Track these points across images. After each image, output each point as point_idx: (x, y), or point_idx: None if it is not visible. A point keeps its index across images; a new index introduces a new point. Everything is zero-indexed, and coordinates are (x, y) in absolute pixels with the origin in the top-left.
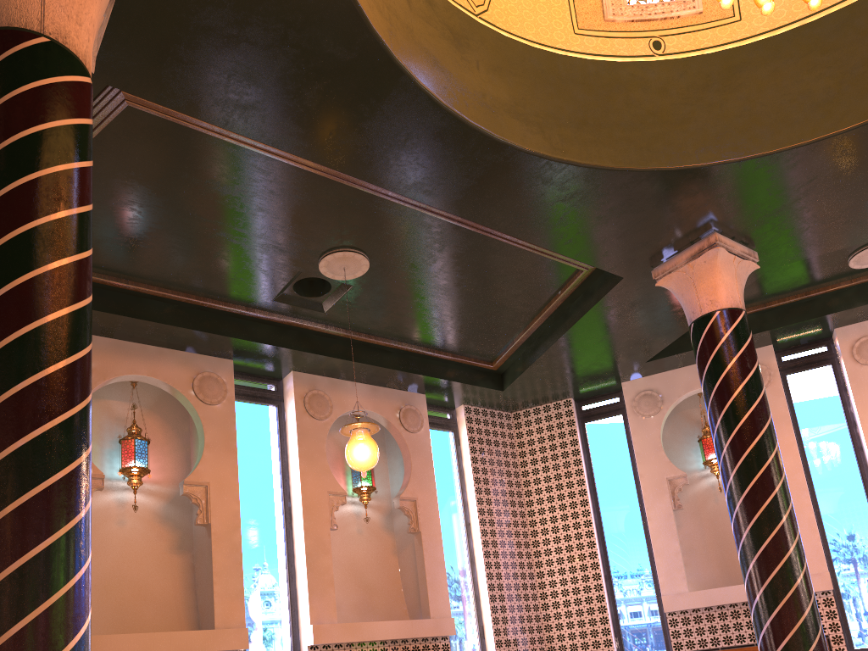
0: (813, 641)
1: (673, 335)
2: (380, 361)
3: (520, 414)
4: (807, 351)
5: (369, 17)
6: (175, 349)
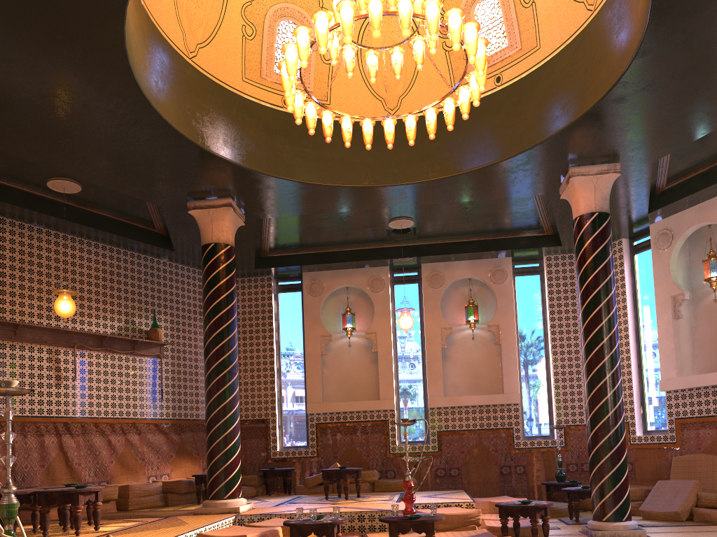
0: (602, 419)
1: (641, 200)
2: (464, 250)
3: None
4: None
5: (308, 180)
6: (359, 268)
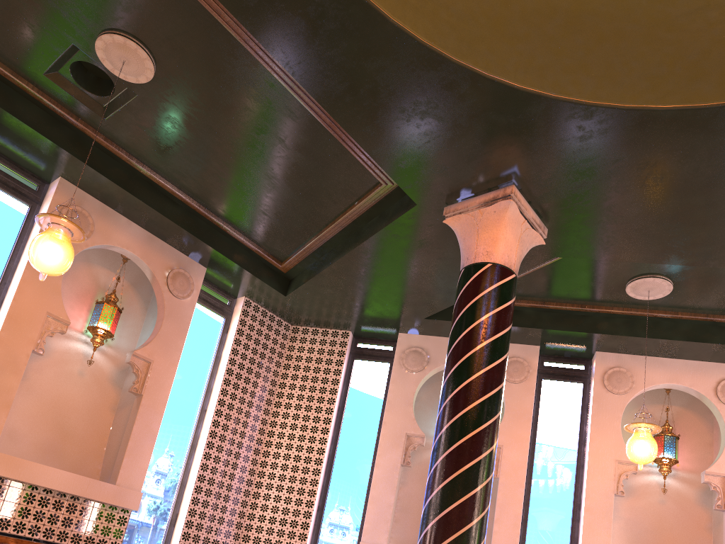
0: None
1: (454, 297)
2: (161, 207)
3: (299, 329)
4: (567, 364)
5: None
6: None
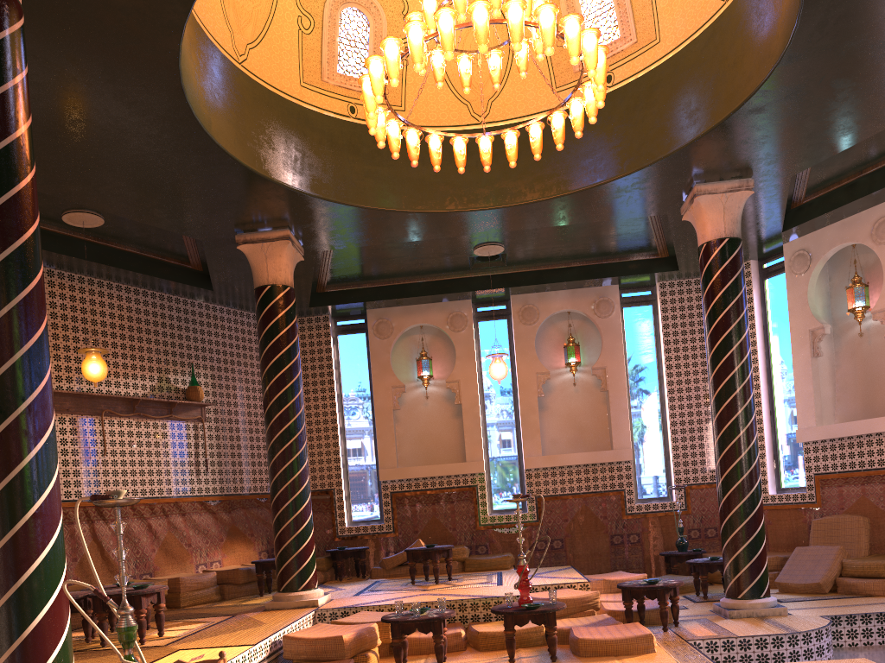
0: (736, 482)
1: (775, 218)
2: (563, 278)
3: None
4: None
5: (383, 206)
6: (436, 302)
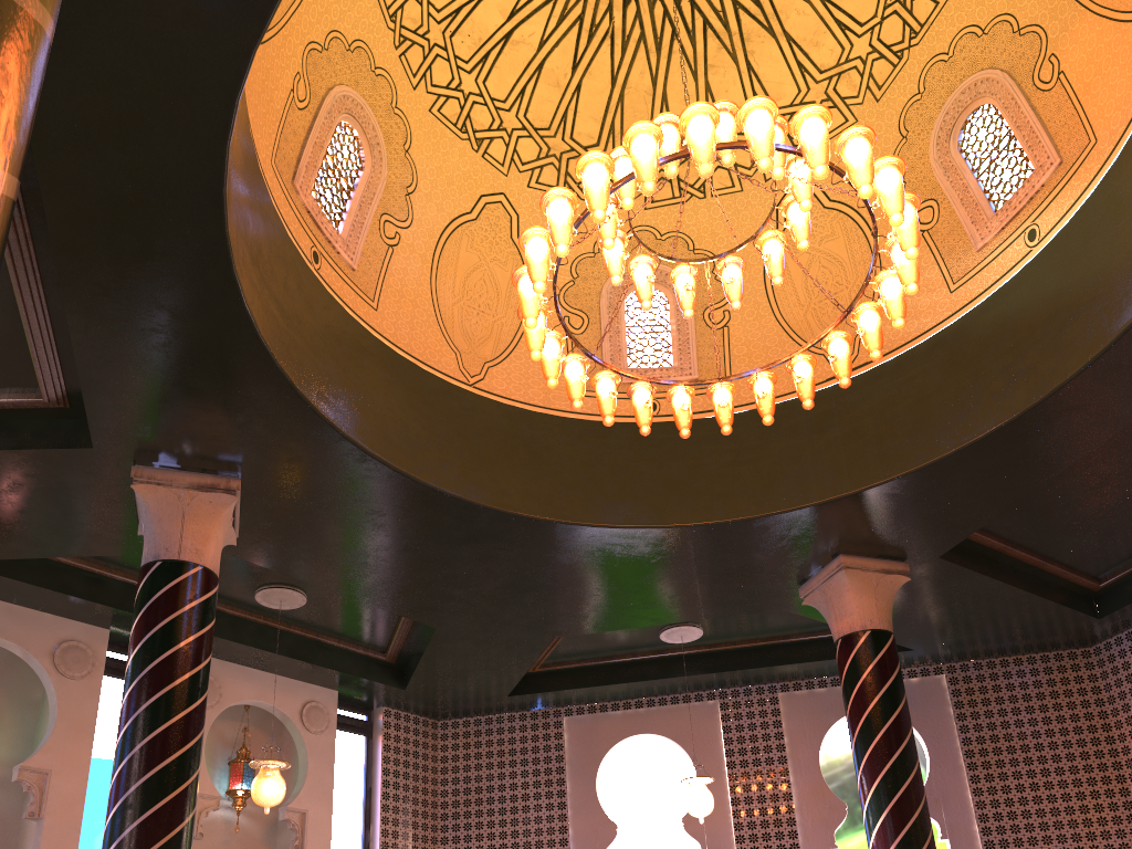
0: None
1: (36, 551)
2: None
3: None
4: None
5: None
6: None
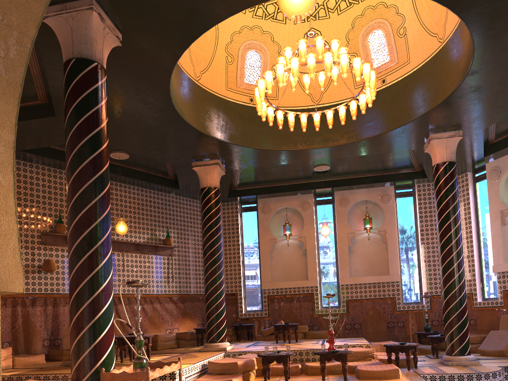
0: (451, 292)
1: (478, 150)
2: (362, 182)
3: None
4: None
5: (265, 147)
6: (294, 195)
